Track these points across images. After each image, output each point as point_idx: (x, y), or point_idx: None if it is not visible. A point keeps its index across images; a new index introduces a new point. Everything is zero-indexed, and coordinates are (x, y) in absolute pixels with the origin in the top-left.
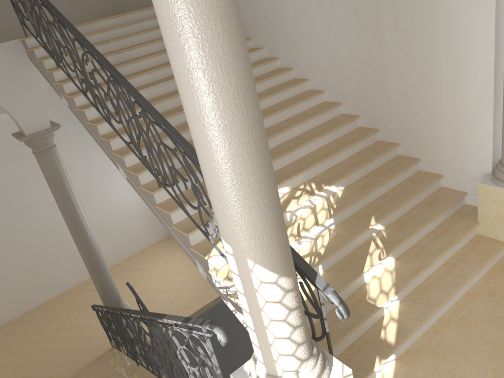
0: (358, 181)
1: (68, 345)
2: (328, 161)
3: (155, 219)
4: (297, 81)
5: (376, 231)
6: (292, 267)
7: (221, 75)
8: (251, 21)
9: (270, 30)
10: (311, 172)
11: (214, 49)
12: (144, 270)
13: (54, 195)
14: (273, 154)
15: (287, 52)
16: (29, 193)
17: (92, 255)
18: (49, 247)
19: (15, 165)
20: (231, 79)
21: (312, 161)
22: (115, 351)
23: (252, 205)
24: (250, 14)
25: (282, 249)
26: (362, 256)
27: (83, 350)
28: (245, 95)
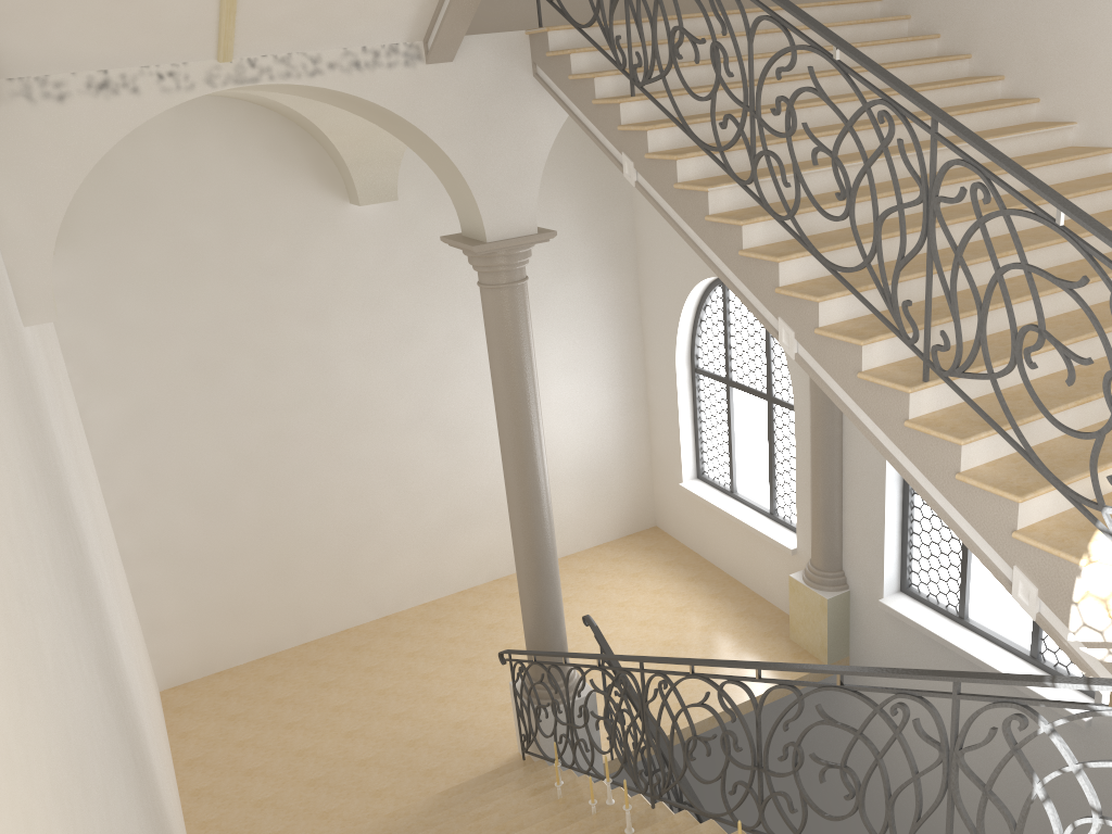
0: None
1: (412, 732)
2: None
3: (604, 494)
4: None
5: None
6: None
7: None
8: (1053, 58)
9: (1111, 81)
10: None
11: None
12: (573, 602)
13: (499, 385)
14: None
15: None
16: (375, 383)
17: (539, 537)
18: (385, 509)
19: (364, 319)
20: None
21: None
22: (558, 766)
23: None
24: (1055, 40)
25: None
26: None
27: (447, 750)
28: None
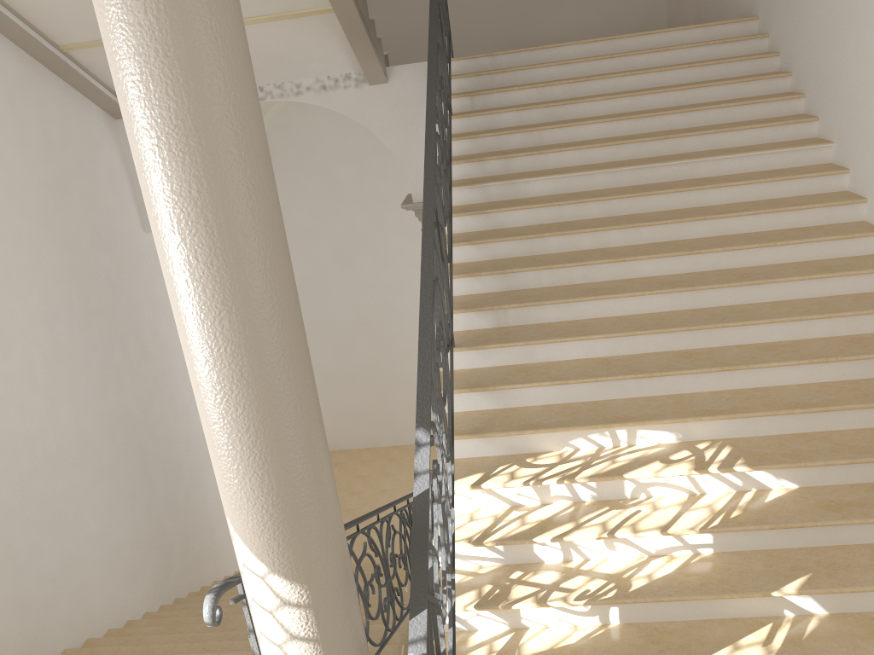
0: (842, 488)
1: None
2: (796, 417)
3: None
4: (858, 229)
5: (799, 611)
6: (308, 569)
7: (170, 223)
8: (824, 83)
9: (848, 109)
10: (743, 425)
11: (159, 182)
12: None
13: None
14: (687, 362)
15: (864, 162)
16: None
17: None
18: None
19: None
20: (185, 234)
21: (758, 404)
22: None
23: (223, 439)
24: (825, 68)
25: (279, 531)
26: (718, 641)
27: None
28: (211, 263)
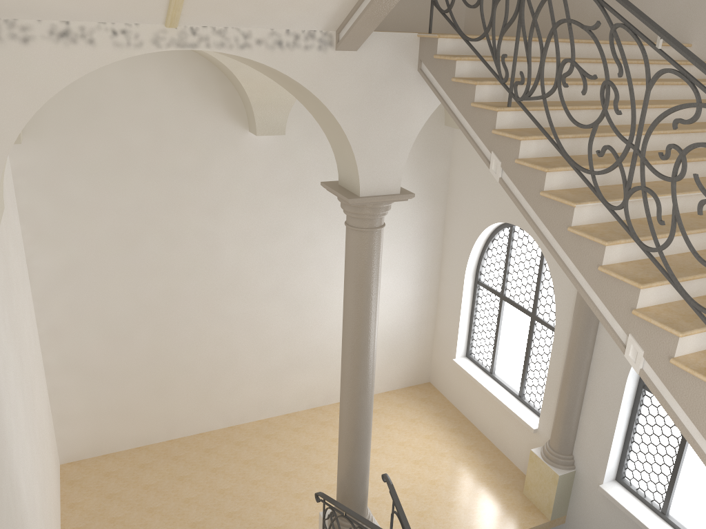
0: None
1: None
2: None
3: (397, 357)
4: None
5: None
6: None
7: None
8: None
9: None
10: None
11: None
12: None
13: (349, 303)
14: None
15: None
16: (247, 263)
17: (361, 418)
18: (242, 352)
19: (246, 216)
20: None
21: None
22: None
23: None
24: None
25: None
26: None
27: None
28: None
